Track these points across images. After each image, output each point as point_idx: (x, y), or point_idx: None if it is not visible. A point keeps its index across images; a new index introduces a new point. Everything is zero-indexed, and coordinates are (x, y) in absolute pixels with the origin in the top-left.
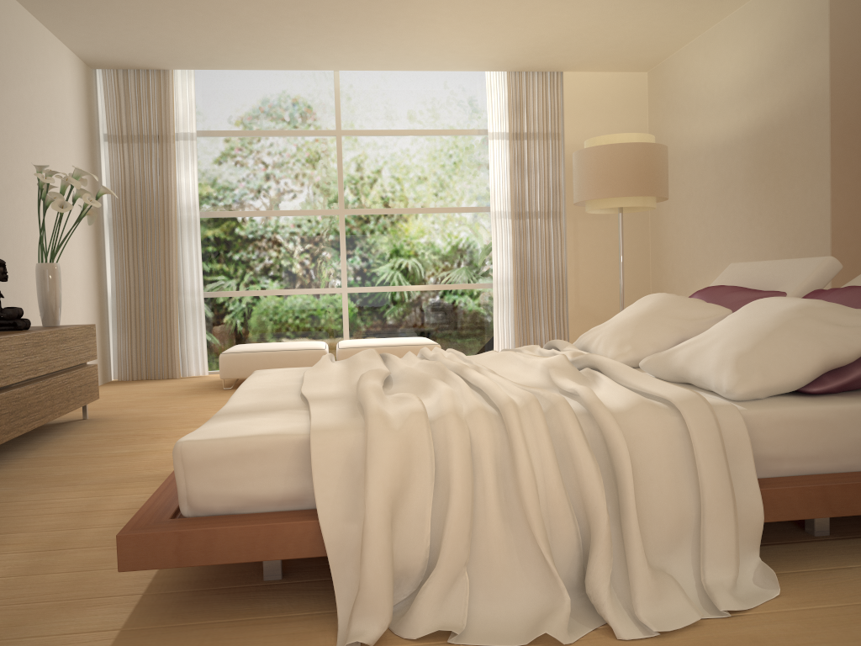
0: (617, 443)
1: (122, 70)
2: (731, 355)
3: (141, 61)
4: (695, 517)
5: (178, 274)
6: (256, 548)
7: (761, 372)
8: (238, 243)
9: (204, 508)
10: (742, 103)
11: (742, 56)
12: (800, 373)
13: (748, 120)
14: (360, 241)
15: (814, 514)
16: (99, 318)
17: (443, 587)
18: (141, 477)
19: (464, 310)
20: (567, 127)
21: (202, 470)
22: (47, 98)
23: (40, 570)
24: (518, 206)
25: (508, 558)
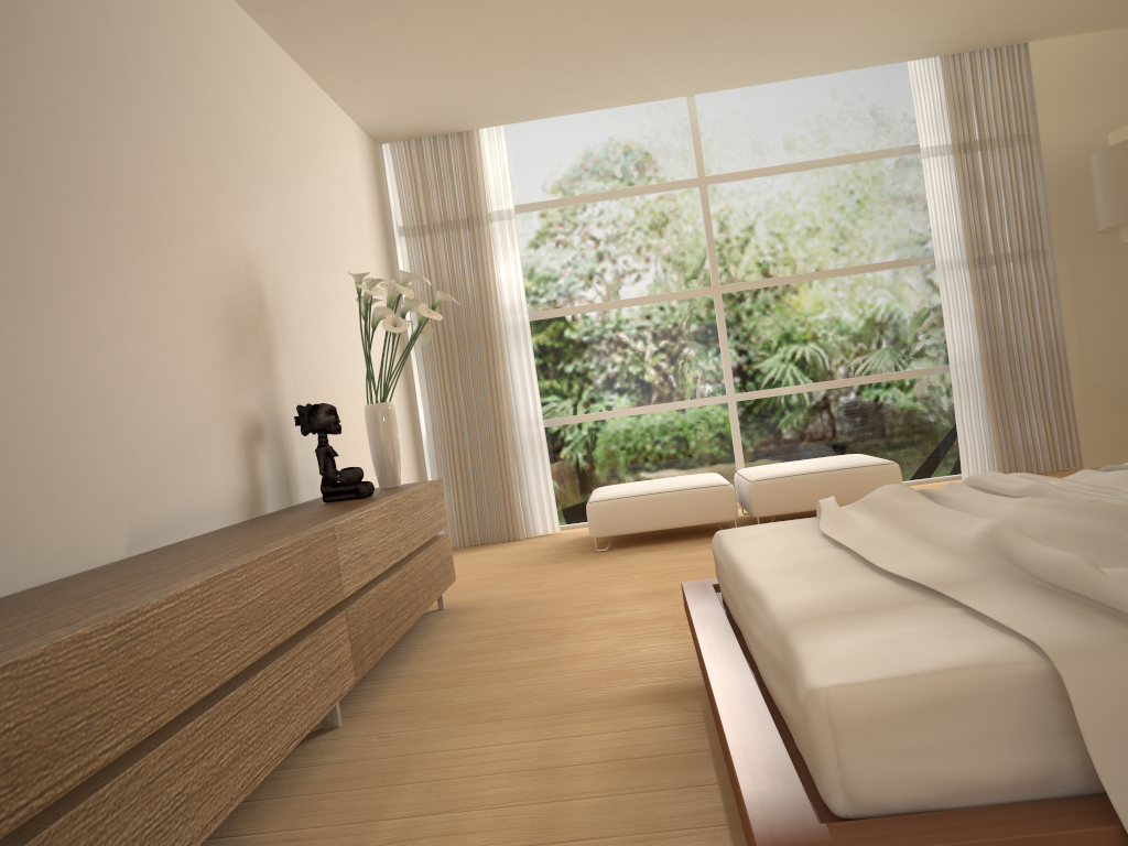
0: None
1: (414, 140)
2: None
3: (440, 124)
4: None
5: (509, 400)
6: None
7: None
8: (580, 349)
9: (877, 802)
10: None
11: None
12: None
13: None
14: (746, 328)
15: None
16: (417, 468)
17: None
18: (585, 702)
19: (907, 409)
20: (1043, 122)
21: (867, 736)
22: (340, 188)
23: None
24: (977, 249)
25: None
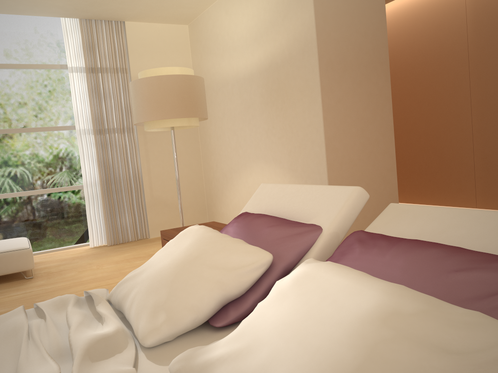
0: None
1: None
2: None
3: None
4: None
5: None
6: None
7: None
8: None
9: None
10: (254, 47)
11: (251, 12)
12: None
13: (260, 59)
14: None
15: None
16: None
17: None
18: None
19: (62, 208)
20: (132, 63)
21: None
22: None
23: None
24: (98, 124)
25: None
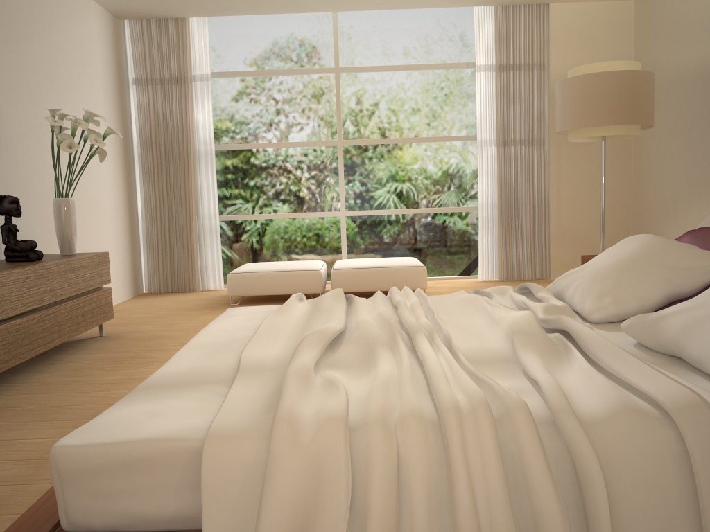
0: (590, 474)
1: (145, 20)
2: None
3: (160, 11)
4: None
5: (197, 201)
6: None
7: None
8: (249, 172)
9: (83, 524)
10: None
11: None
12: None
13: None
14: (356, 169)
15: None
16: (130, 239)
17: None
18: None
19: (451, 232)
20: (553, 57)
21: (79, 481)
22: (73, 47)
23: None
24: (503, 134)
25: None
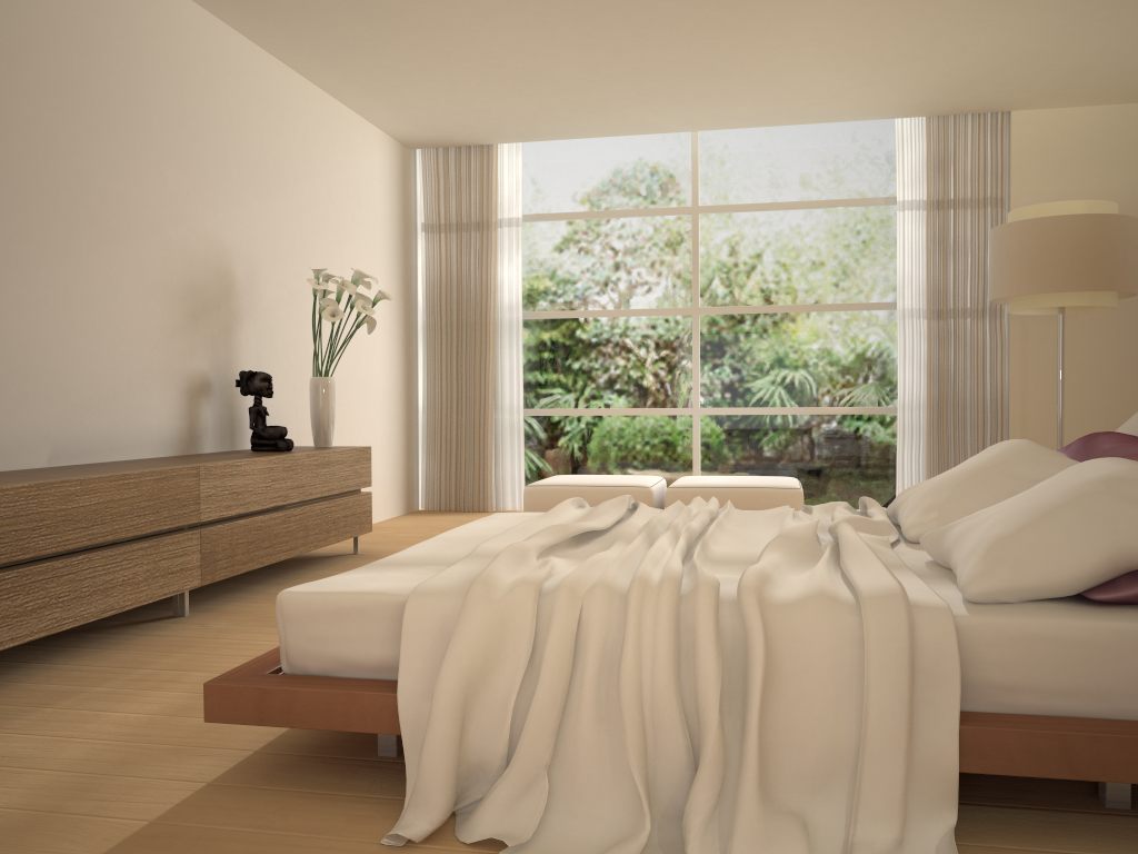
0: (753, 643)
1: (442, 148)
2: (988, 538)
3: (460, 138)
4: (855, 752)
5: (495, 387)
6: (334, 716)
7: (1011, 565)
8: (567, 350)
9: (300, 666)
10: None
11: None
12: (1071, 571)
13: None
14: (718, 349)
15: (1045, 771)
16: (405, 436)
17: (514, 790)
18: None
19: (858, 443)
20: (1015, 189)
21: (299, 625)
22: (349, 189)
23: (188, 712)
24: (937, 301)
25: (596, 768)
